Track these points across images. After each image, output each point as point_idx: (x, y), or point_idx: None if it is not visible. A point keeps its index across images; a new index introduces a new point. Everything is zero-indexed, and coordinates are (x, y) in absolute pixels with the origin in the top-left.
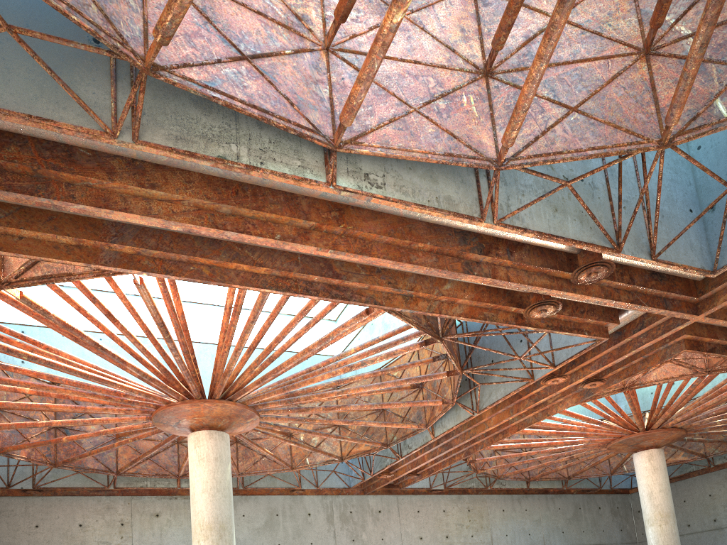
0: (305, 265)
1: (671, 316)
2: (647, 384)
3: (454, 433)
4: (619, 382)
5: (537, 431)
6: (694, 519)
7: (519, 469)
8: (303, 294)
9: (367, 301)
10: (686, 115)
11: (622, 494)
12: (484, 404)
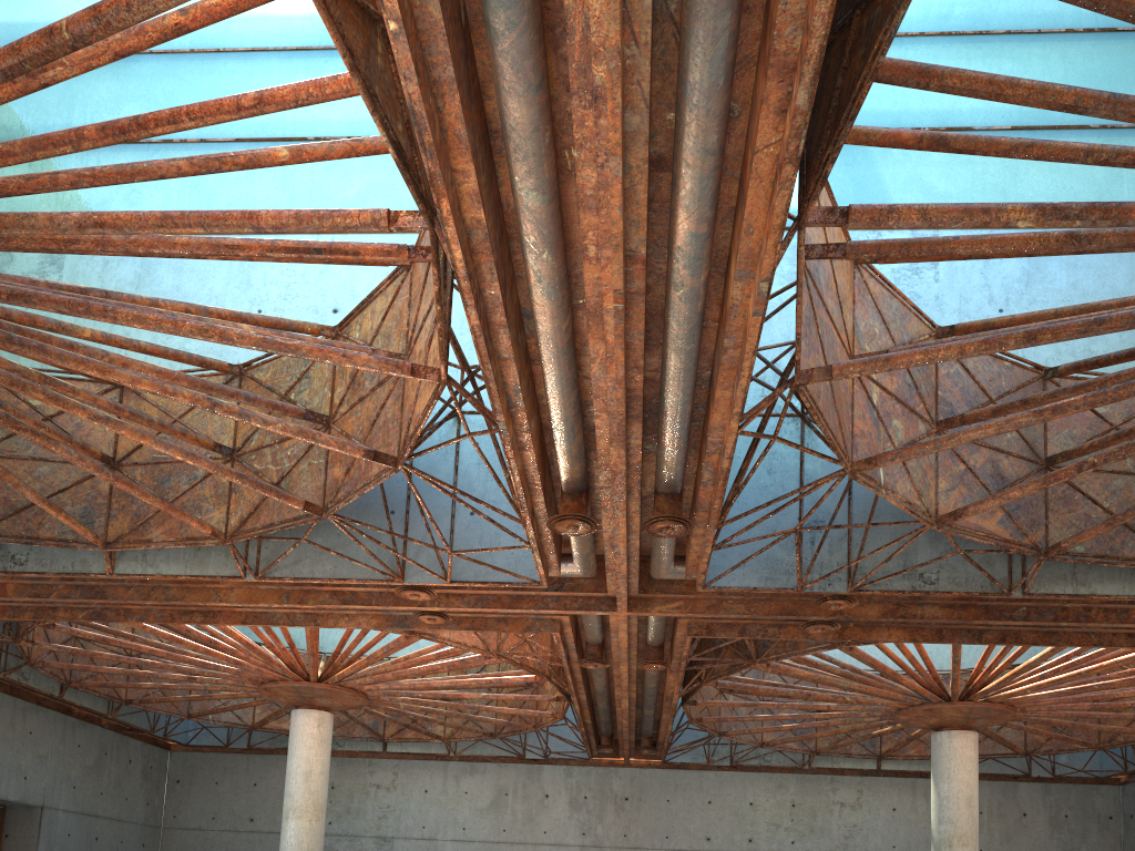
0: (498, 259)
1: (596, 595)
2: (439, 640)
3: (130, 579)
4: (457, 630)
5: (229, 630)
6: (263, 813)
7: (61, 660)
8: (475, 303)
9: (495, 378)
10: (865, 458)
11: (162, 749)
12: (278, 570)
